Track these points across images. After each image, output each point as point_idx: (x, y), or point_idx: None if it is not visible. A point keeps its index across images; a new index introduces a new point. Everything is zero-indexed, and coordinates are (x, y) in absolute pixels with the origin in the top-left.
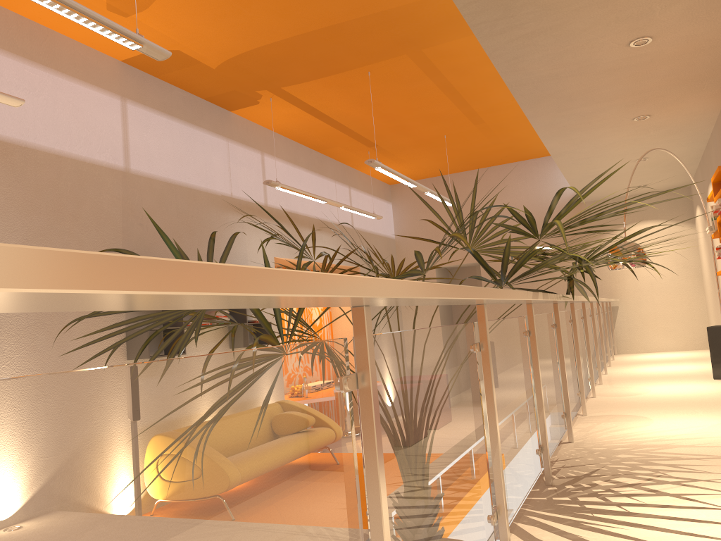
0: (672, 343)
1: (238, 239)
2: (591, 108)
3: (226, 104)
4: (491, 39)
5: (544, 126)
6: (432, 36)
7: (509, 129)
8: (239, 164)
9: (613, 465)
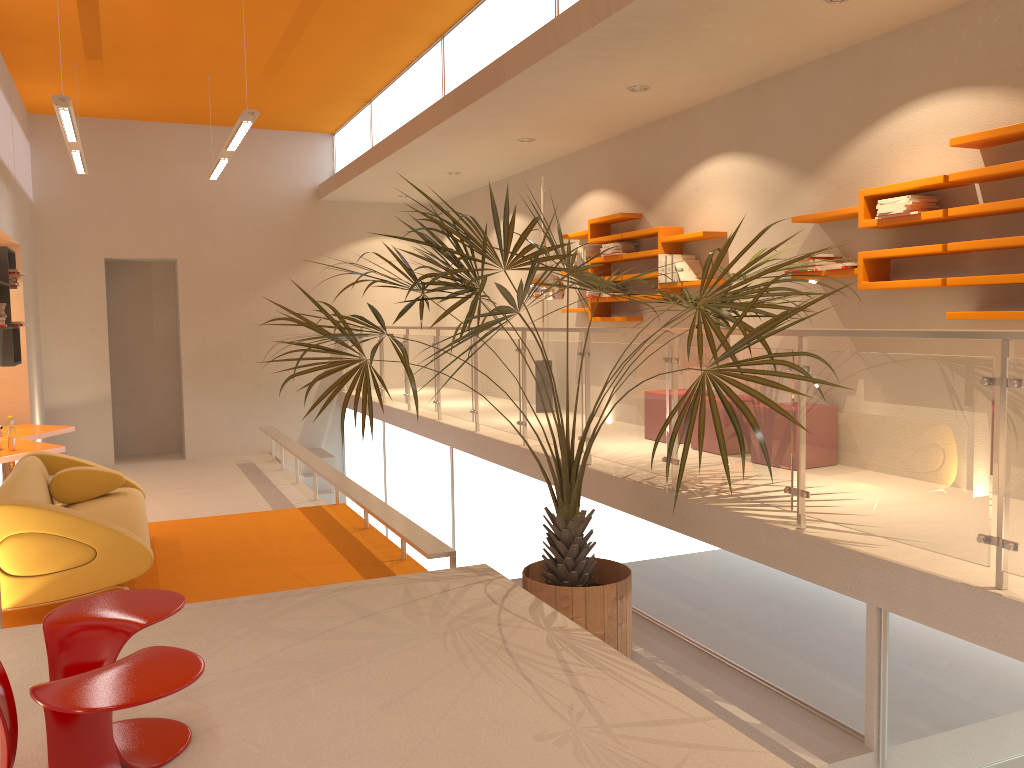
0: None
1: None
2: (512, 122)
3: None
4: (571, 49)
5: (451, 125)
6: None
7: (290, 90)
8: None
9: None
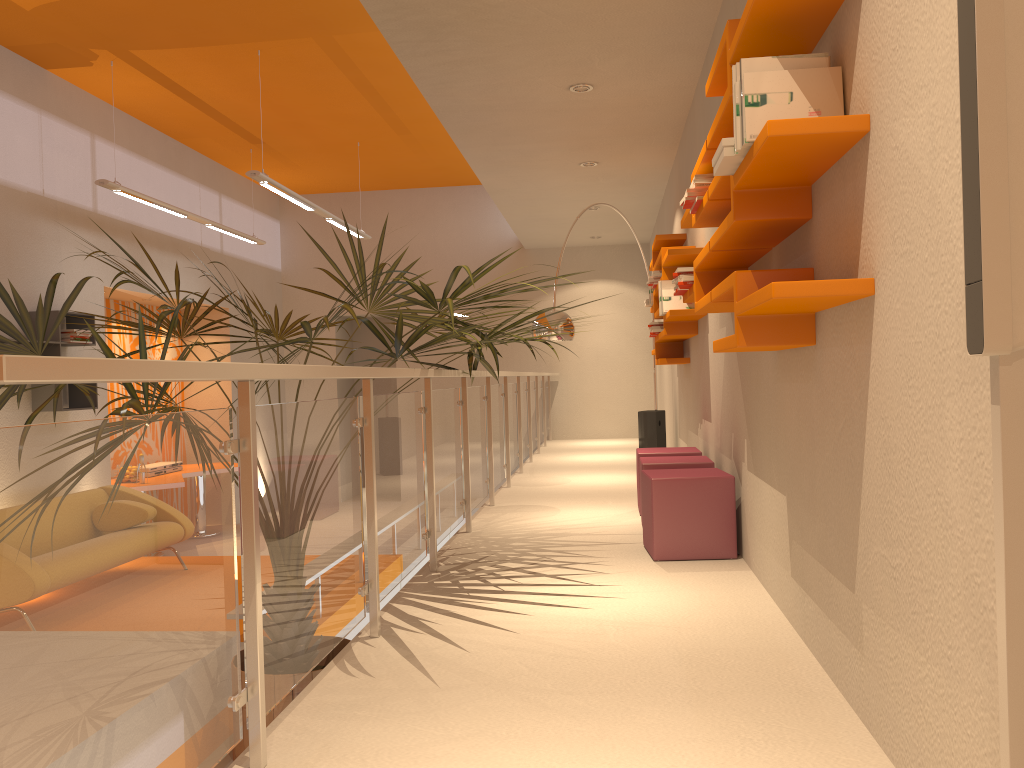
0: (614, 429)
1: (51, 258)
2: (531, 147)
3: (40, 59)
4: (413, 59)
5: (478, 158)
6: (347, 23)
7: (442, 146)
8: (56, 149)
9: (504, 552)
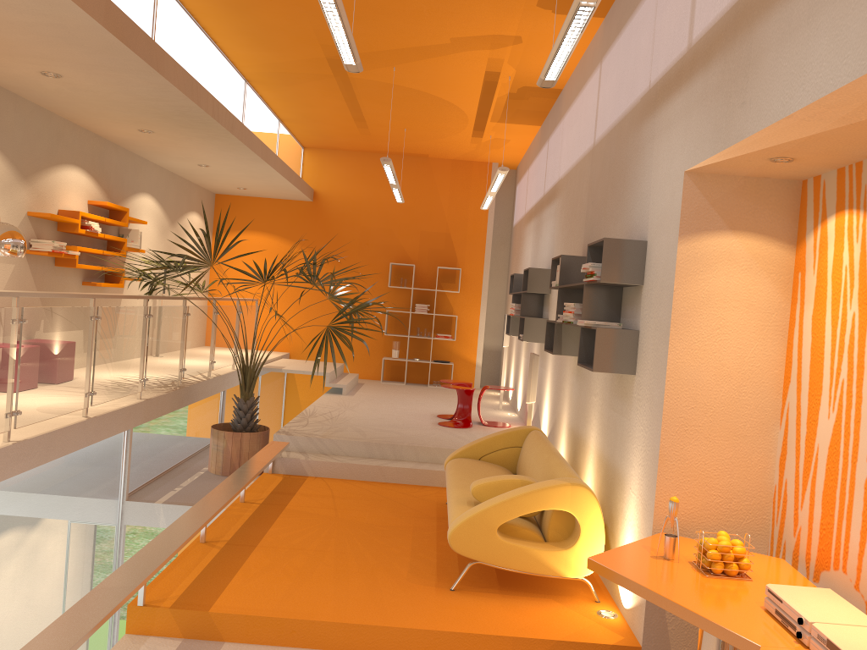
0: None
1: (645, 168)
2: (9, 15)
3: None
4: (189, 105)
5: (59, 4)
6: None
7: None
8: (664, 7)
9: None
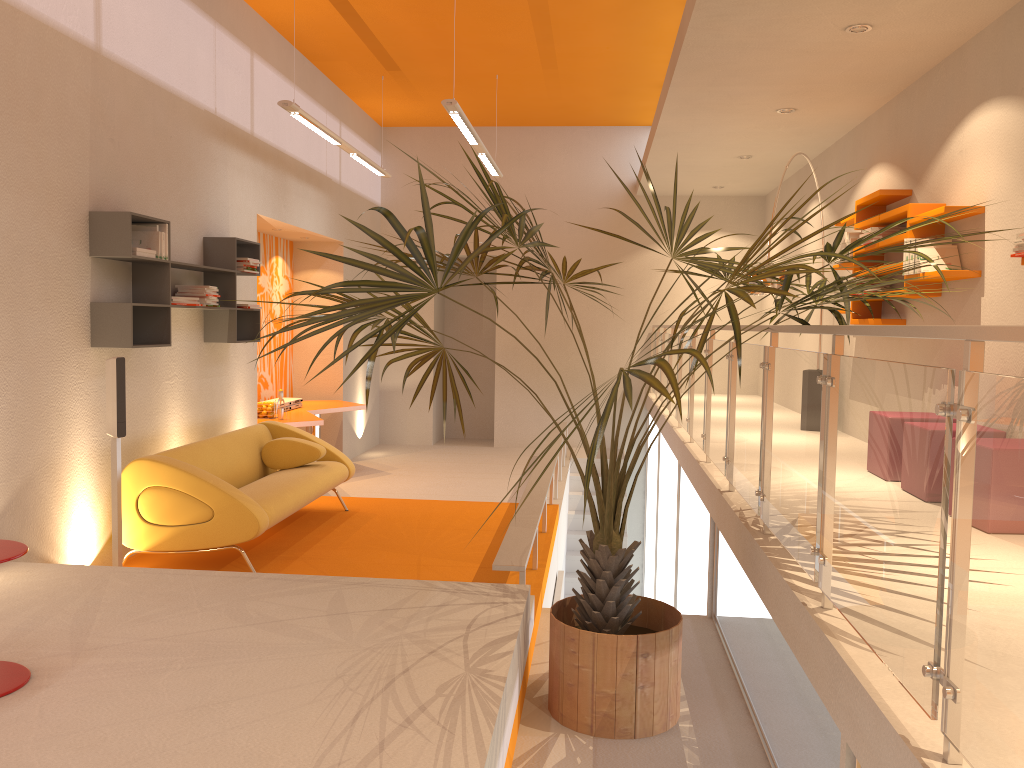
0: None
1: (220, 181)
2: (745, 89)
3: None
4: None
5: (679, 99)
6: None
7: (580, 83)
8: (225, 65)
9: None
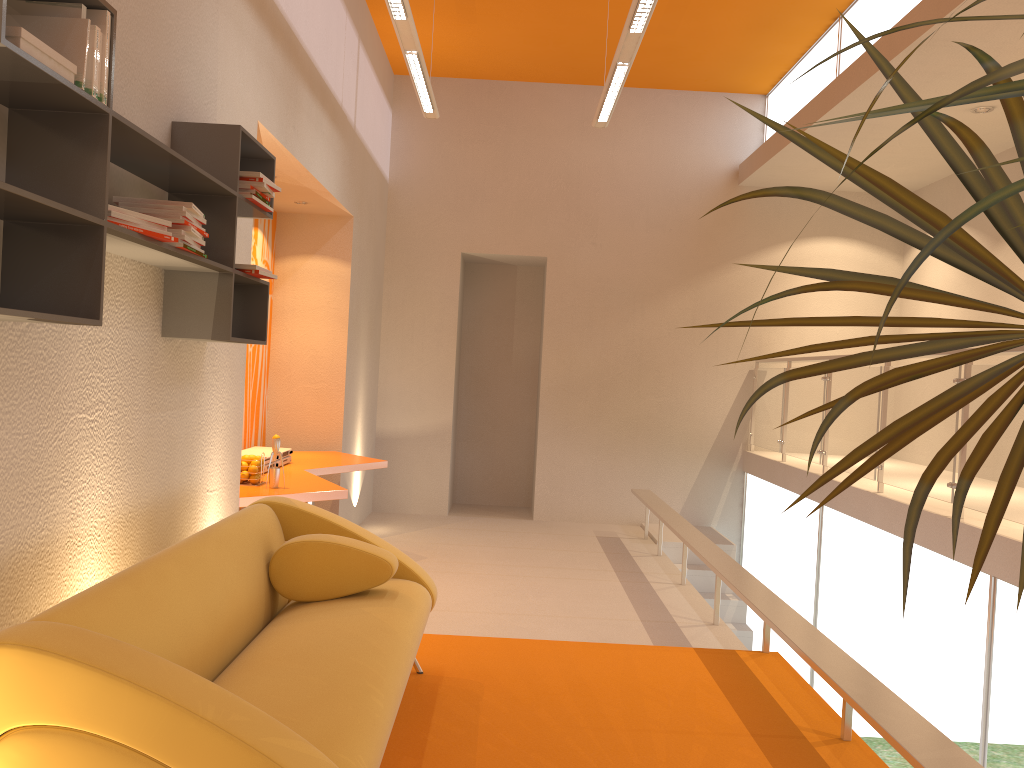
0: None
1: (206, 28)
2: None
3: None
4: None
5: None
6: None
7: None
8: None
9: None
